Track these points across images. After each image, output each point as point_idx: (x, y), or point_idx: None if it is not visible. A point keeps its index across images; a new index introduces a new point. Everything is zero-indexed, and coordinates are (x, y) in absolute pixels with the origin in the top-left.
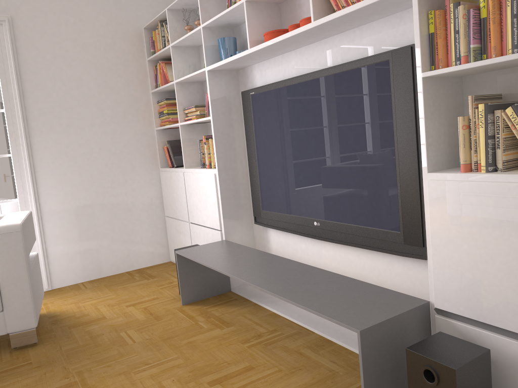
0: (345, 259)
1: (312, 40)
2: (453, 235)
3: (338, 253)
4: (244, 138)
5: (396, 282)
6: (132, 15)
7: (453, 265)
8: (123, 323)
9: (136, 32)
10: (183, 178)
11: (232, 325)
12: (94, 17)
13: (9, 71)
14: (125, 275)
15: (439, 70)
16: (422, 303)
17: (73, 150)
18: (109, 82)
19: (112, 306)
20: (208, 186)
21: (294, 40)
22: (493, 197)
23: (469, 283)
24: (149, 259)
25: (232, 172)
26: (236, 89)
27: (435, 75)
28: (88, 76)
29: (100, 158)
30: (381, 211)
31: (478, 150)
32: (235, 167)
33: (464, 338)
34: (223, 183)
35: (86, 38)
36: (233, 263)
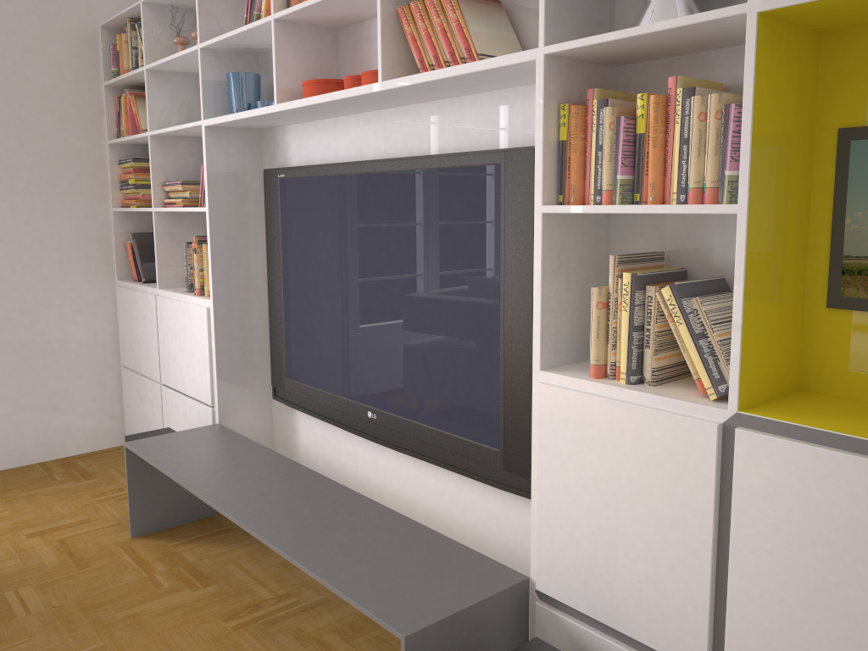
0: (415, 479)
1: (383, 105)
2: (570, 478)
3: (404, 467)
4: (265, 248)
5: (490, 527)
6: (80, 0)
7: (567, 526)
8: (14, 572)
9: (86, 31)
10: (155, 305)
11: (215, 582)
12: None
13: None
14: (36, 469)
15: (568, 208)
16: (517, 581)
17: None
18: (27, 118)
19: (0, 534)
20: (196, 328)
21: (352, 103)
22: (632, 429)
23: (588, 559)
24: (87, 440)
25: (240, 307)
26: (256, 162)
27: (561, 213)
28: None
29: (1, 257)
30: (472, 412)
31: (618, 346)
32: (246, 299)
33: (575, 645)
34: (222, 325)
35: None
36: (222, 477)
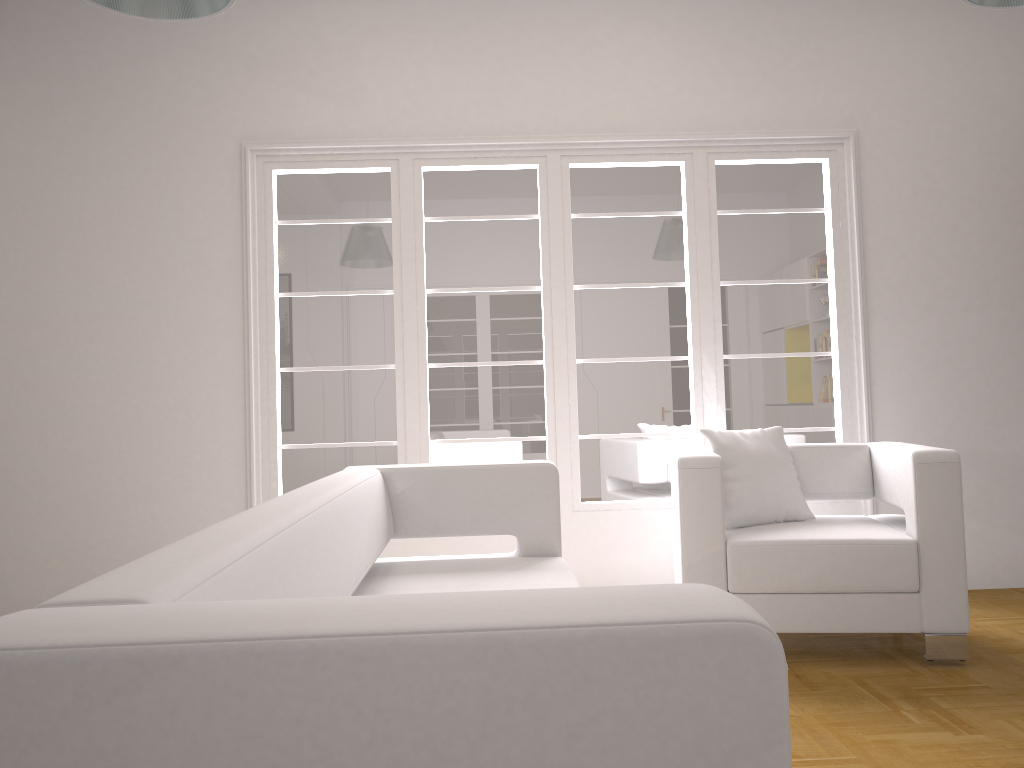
0: None
1: None
2: None
3: None
4: None
5: None
6: None
7: None
8: None
9: None
10: None
11: None
12: (983, 122)
13: (847, 218)
14: (1013, 592)
15: None
16: None
17: (932, 351)
18: (1001, 233)
19: None
20: None
21: None
22: None
23: None
24: None
25: None
26: None
27: None
28: (966, 223)
29: (976, 369)
30: None
31: None
32: None
33: None
34: None
35: (968, 159)
36: None
